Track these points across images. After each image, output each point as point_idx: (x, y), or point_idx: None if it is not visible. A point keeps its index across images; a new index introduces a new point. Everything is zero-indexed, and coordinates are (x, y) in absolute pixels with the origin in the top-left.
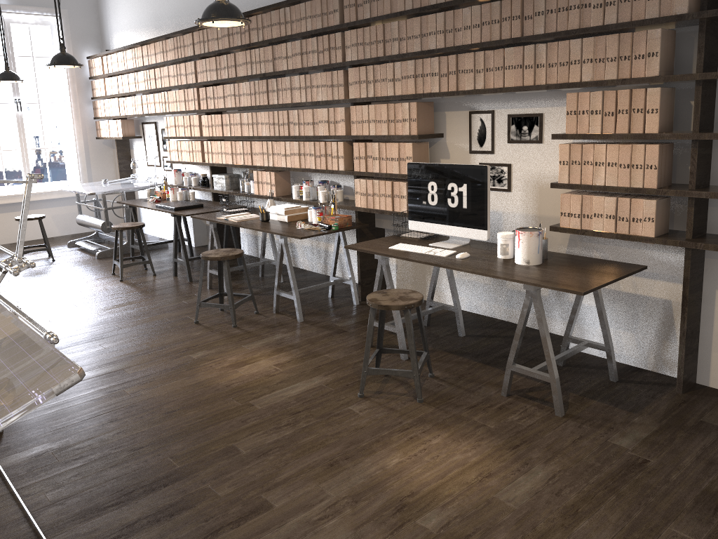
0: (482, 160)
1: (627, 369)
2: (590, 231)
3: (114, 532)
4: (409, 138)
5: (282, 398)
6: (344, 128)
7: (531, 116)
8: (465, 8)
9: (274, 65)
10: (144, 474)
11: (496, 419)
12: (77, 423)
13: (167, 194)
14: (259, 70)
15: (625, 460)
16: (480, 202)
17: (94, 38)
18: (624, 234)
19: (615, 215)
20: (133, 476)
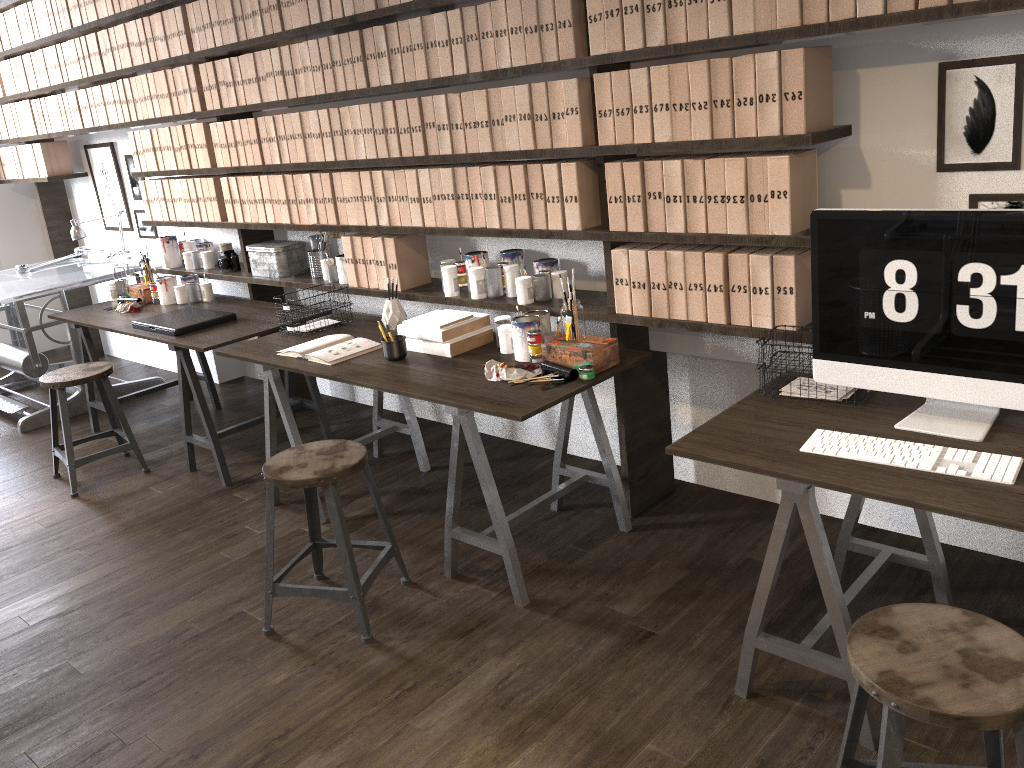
0: (980, 187)
1: None
2: None
3: None
4: (783, 144)
5: None
6: (578, 128)
7: None
8: None
9: None
10: None
11: None
12: None
13: (154, 292)
14: (338, 10)
15: None
16: None
17: None
18: None
19: None
20: None
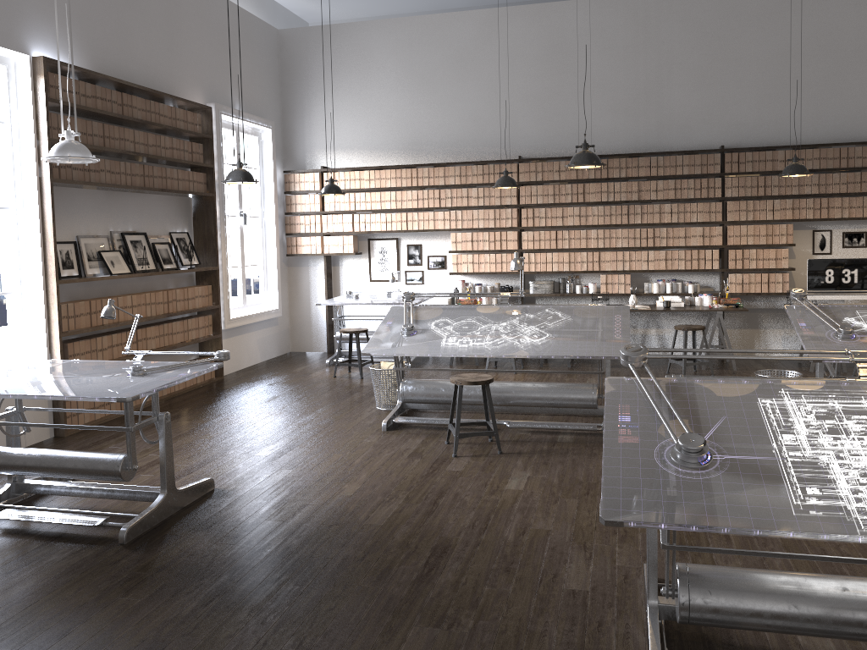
0: (822, 258)
1: None
2: None
3: None
4: (787, 245)
5: None
6: (721, 240)
7: (859, 233)
8: (835, 173)
9: (638, 195)
10: None
11: None
12: None
13: (480, 301)
14: (618, 198)
15: None
16: None
17: (280, 151)
18: None
19: None
20: None
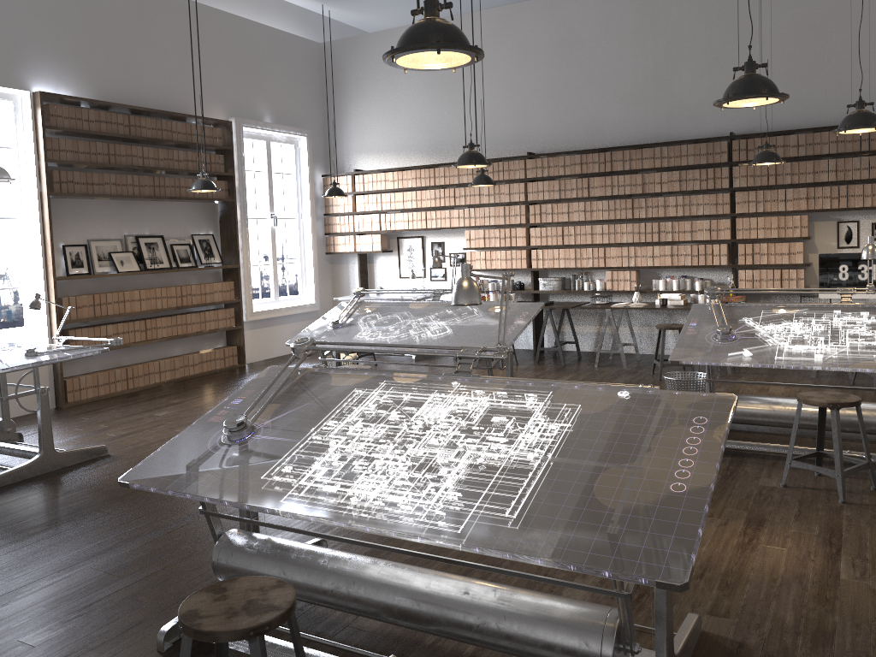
0: (848, 252)
1: None
2: None
3: None
4: (801, 239)
5: None
6: (729, 234)
7: None
8: (855, 157)
9: (643, 188)
10: None
11: None
12: None
13: (488, 297)
14: (622, 192)
15: None
16: None
17: (321, 157)
18: None
19: None
20: None
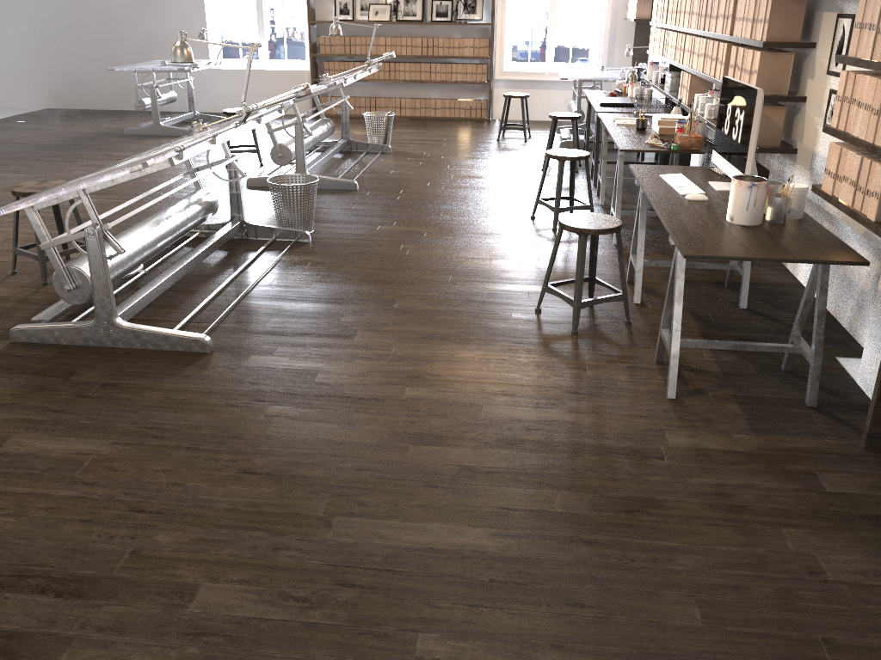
0: (834, 85)
1: (858, 405)
2: (834, 199)
3: (269, 310)
4: (758, 45)
5: (482, 288)
6: (730, 25)
7: None
8: None
9: None
10: (327, 292)
11: (605, 371)
12: (346, 253)
13: (627, 89)
14: None
15: (641, 447)
16: (746, 137)
17: None
18: (855, 210)
19: (855, 182)
20: (322, 291)
